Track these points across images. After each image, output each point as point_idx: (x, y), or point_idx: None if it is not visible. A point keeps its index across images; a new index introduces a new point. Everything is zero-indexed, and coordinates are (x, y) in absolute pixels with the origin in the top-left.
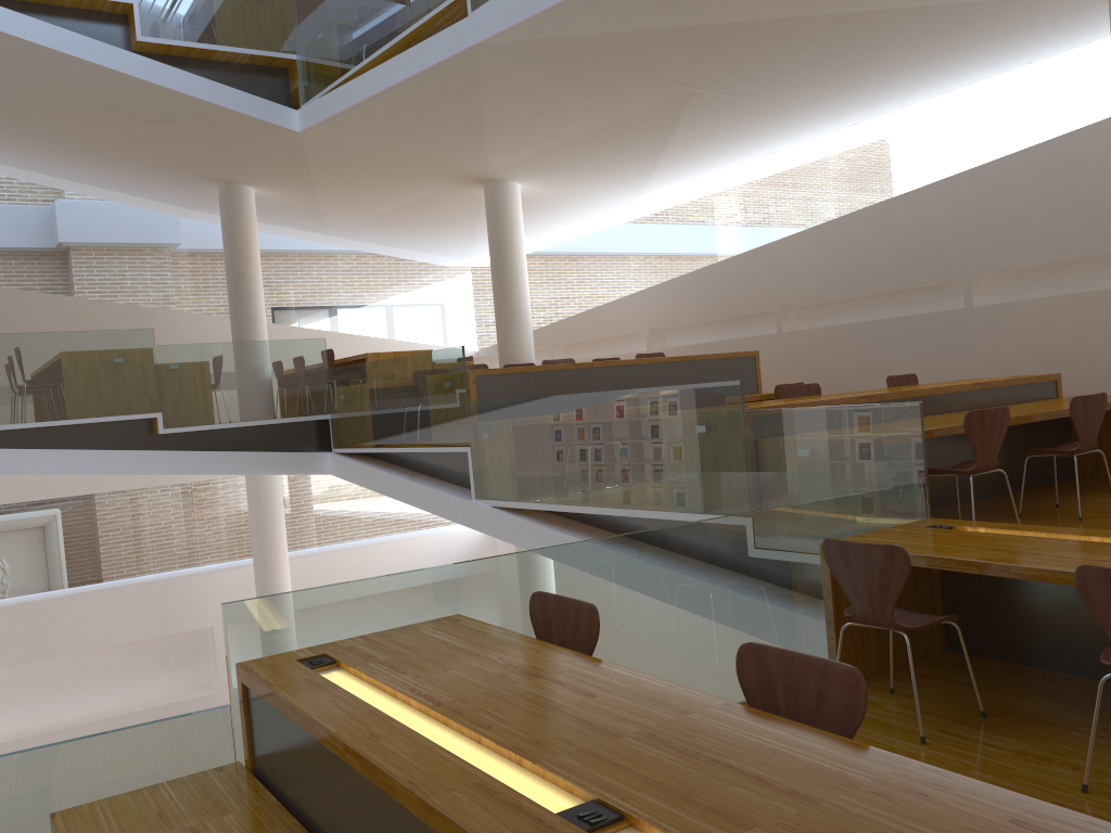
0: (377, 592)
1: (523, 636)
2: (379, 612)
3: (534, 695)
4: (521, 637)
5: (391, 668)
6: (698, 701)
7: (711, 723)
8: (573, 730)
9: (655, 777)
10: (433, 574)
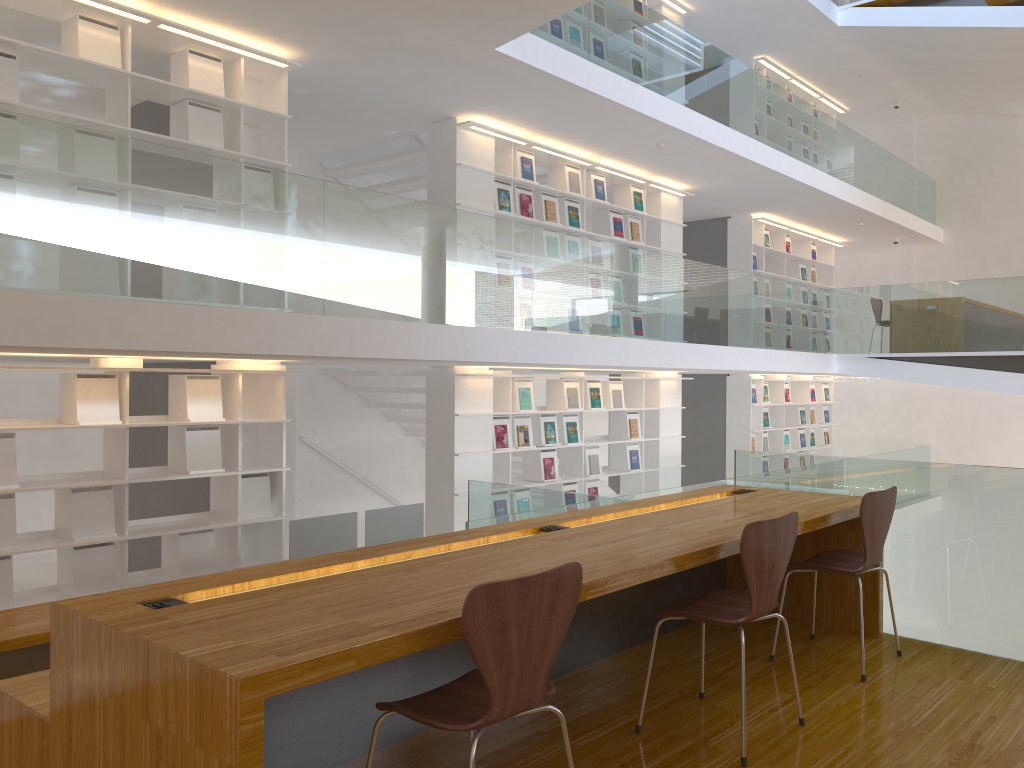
0: (828, 466)
1: (842, 508)
2: (828, 481)
3: (716, 515)
4: (839, 508)
5: (741, 498)
6: (735, 533)
7: (694, 535)
8: (663, 521)
9: (605, 531)
10: (872, 463)
